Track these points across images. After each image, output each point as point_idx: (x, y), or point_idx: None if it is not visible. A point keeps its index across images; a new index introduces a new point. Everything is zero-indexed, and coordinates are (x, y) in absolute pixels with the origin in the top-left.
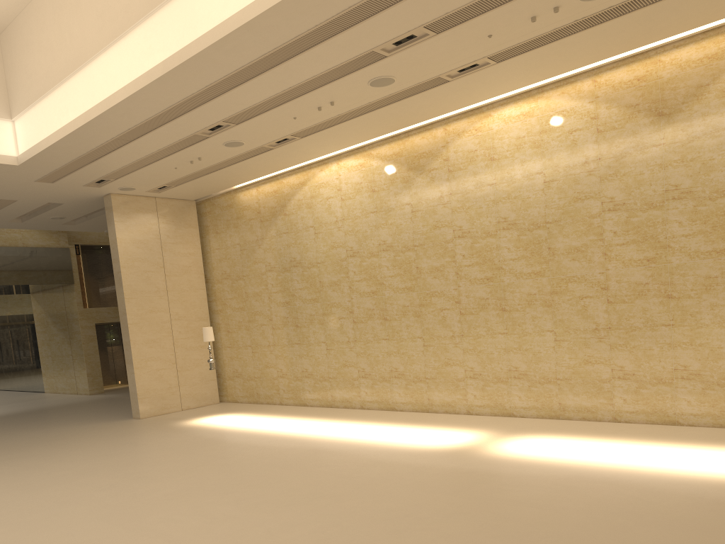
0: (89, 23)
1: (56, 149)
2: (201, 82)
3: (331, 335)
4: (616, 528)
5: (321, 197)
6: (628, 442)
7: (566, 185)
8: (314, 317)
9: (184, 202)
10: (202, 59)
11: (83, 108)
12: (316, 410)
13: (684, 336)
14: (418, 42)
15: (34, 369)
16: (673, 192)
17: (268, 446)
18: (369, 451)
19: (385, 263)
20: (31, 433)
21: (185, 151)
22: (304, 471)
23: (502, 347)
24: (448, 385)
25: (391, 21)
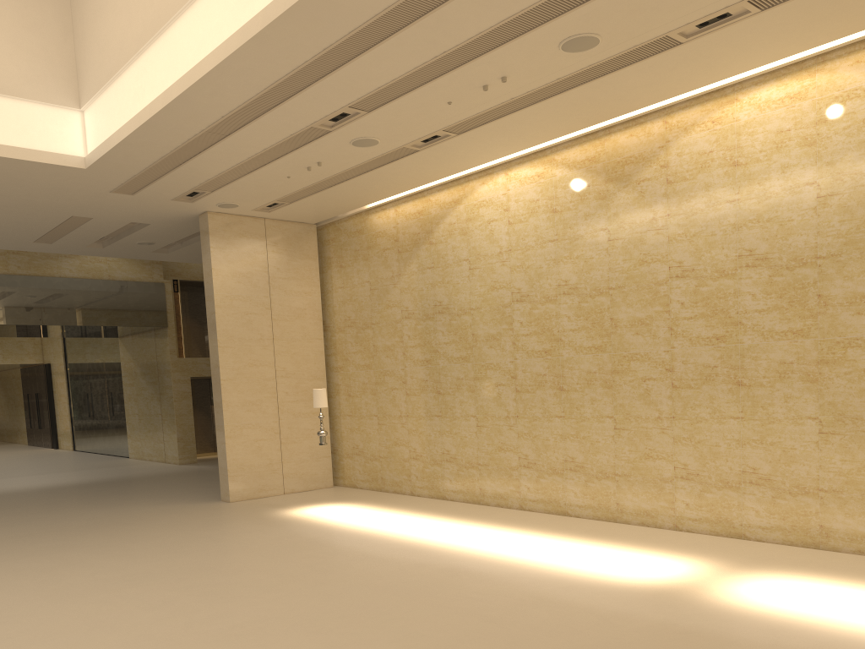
0: None
1: (131, 145)
2: (317, 42)
3: (484, 407)
4: None
5: (480, 220)
6: None
7: (854, 202)
8: (462, 382)
9: (301, 226)
10: (317, 2)
11: (162, 87)
12: (458, 507)
13: None
14: None
15: (119, 429)
16: None
17: (387, 558)
18: (530, 579)
19: (565, 311)
20: (94, 512)
21: (300, 152)
22: (433, 605)
23: (734, 437)
24: (648, 487)
25: None
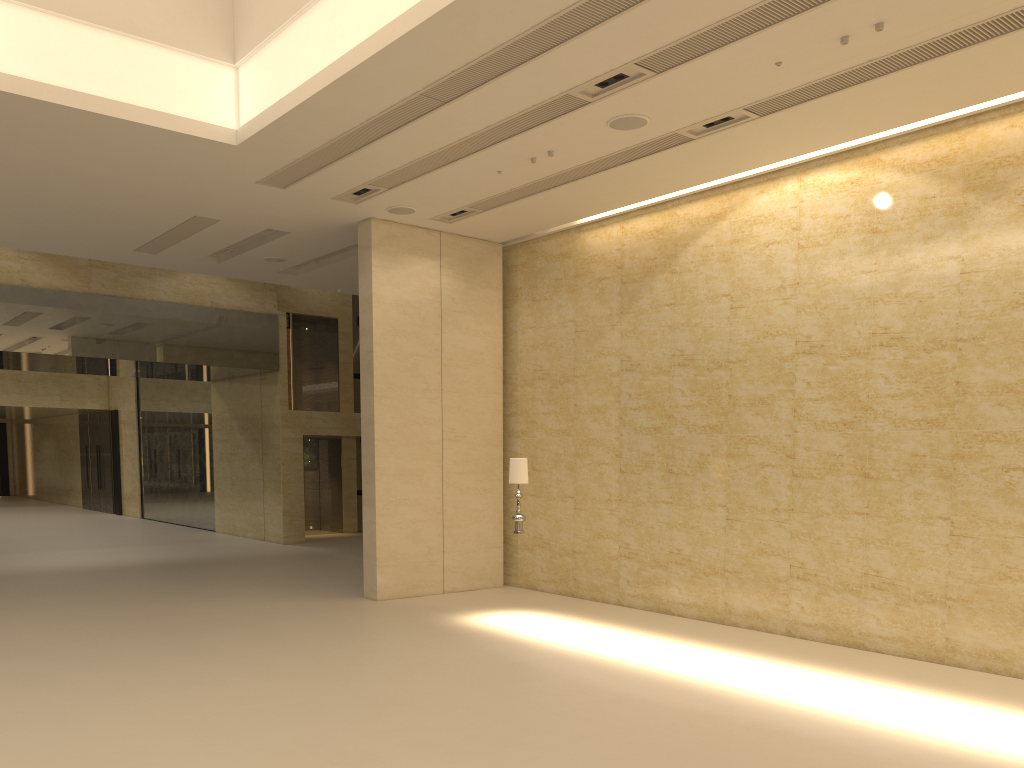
0: None
1: (310, 112)
2: None
3: (740, 494)
4: None
5: (753, 241)
6: None
7: None
8: (708, 459)
9: (484, 245)
10: None
11: (375, 24)
12: (696, 626)
13: None
14: None
15: (203, 495)
16: None
17: (651, 701)
18: (894, 752)
19: (882, 369)
20: (201, 603)
21: (532, 134)
22: None
23: None
24: (1000, 619)
25: None
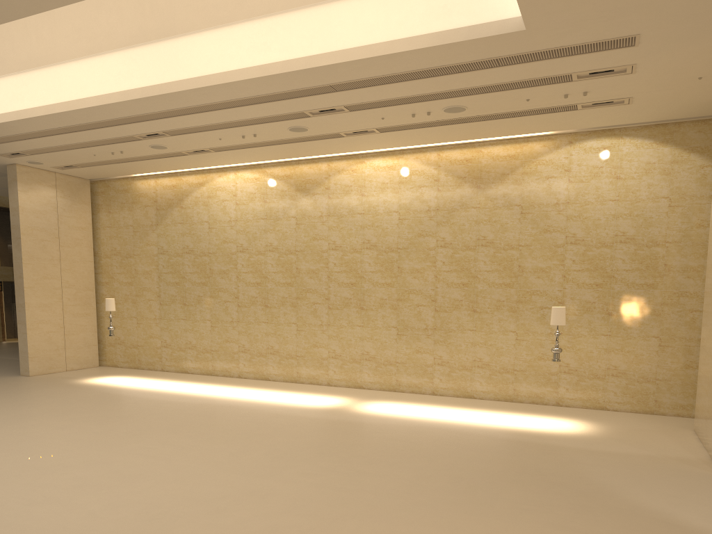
0: (62, 33)
1: (1, 126)
2: (166, 107)
3: (217, 315)
4: (452, 451)
5: (217, 198)
6: (445, 407)
7: (414, 224)
8: (202, 298)
9: (80, 180)
10: (179, 95)
11: (43, 101)
12: (199, 377)
13: (481, 338)
14: (336, 113)
15: None
16: (482, 241)
17: (181, 402)
18: (268, 408)
19: (270, 261)
20: None
21: (114, 145)
22: (226, 419)
23: (358, 336)
24: (314, 362)
25: (324, 100)
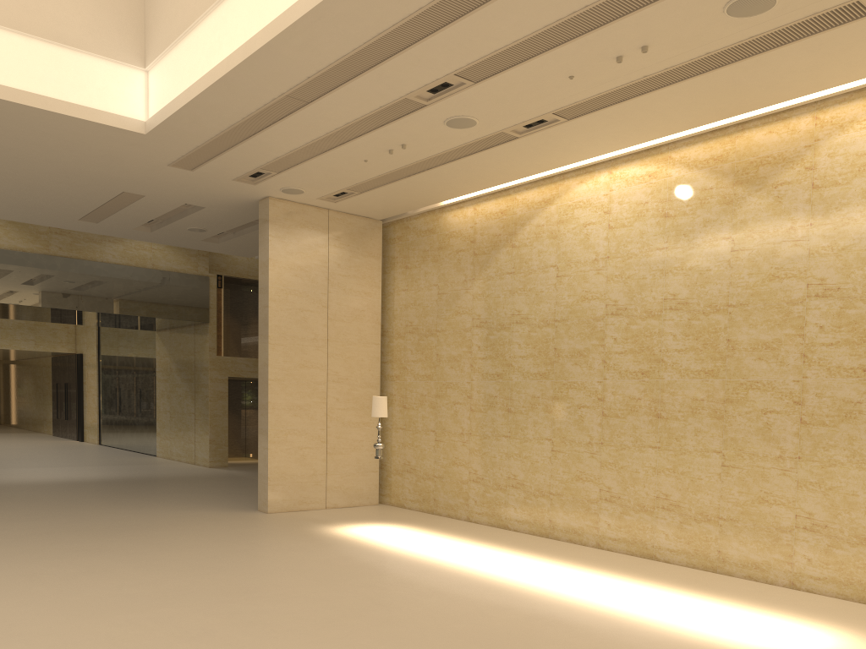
0: None
1: (199, 108)
2: None
3: (562, 430)
4: None
5: (574, 222)
6: None
7: None
8: (538, 401)
9: (366, 222)
10: None
11: (243, 38)
12: (525, 539)
13: None
14: None
15: (148, 425)
16: None
17: (460, 596)
18: (641, 639)
19: (671, 329)
20: (120, 512)
21: (385, 130)
22: None
23: None
24: (759, 535)
25: None
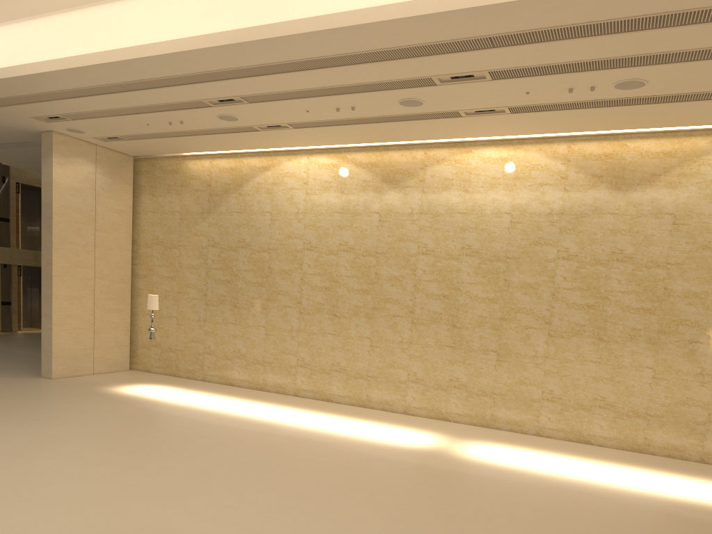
0: None
1: (43, 77)
2: (259, 60)
3: (273, 321)
4: None
5: (284, 186)
6: (566, 456)
7: (530, 229)
8: (257, 301)
9: (123, 156)
10: (283, 41)
11: (100, 46)
12: (248, 392)
13: (606, 372)
14: (472, 81)
15: None
16: (618, 254)
17: (239, 428)
18: (349, 444)
19: (343, 262)
20: None
21: (175, 112)
22: (306, 460)
23: (447, 358)
24: (389, 385)
25: (469, 60)
